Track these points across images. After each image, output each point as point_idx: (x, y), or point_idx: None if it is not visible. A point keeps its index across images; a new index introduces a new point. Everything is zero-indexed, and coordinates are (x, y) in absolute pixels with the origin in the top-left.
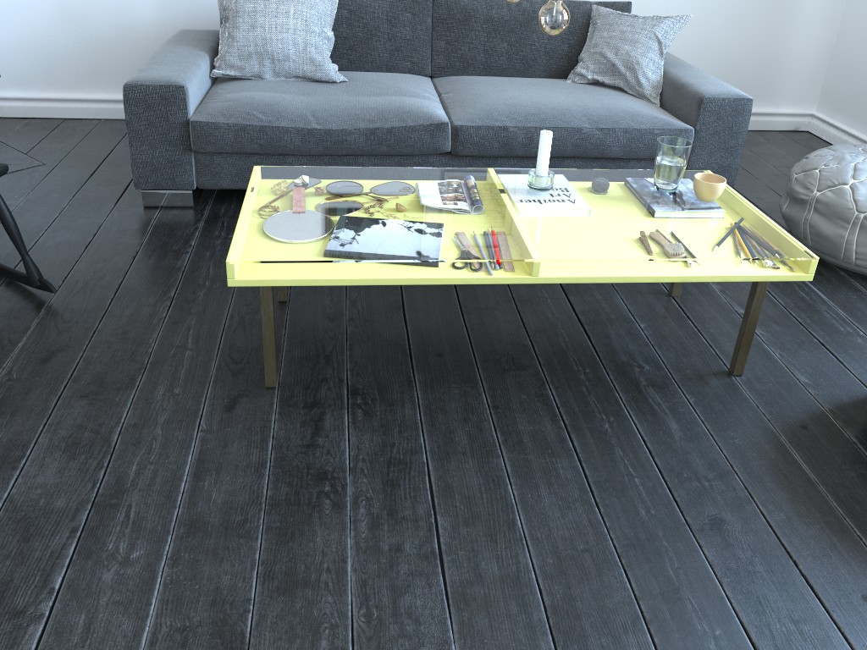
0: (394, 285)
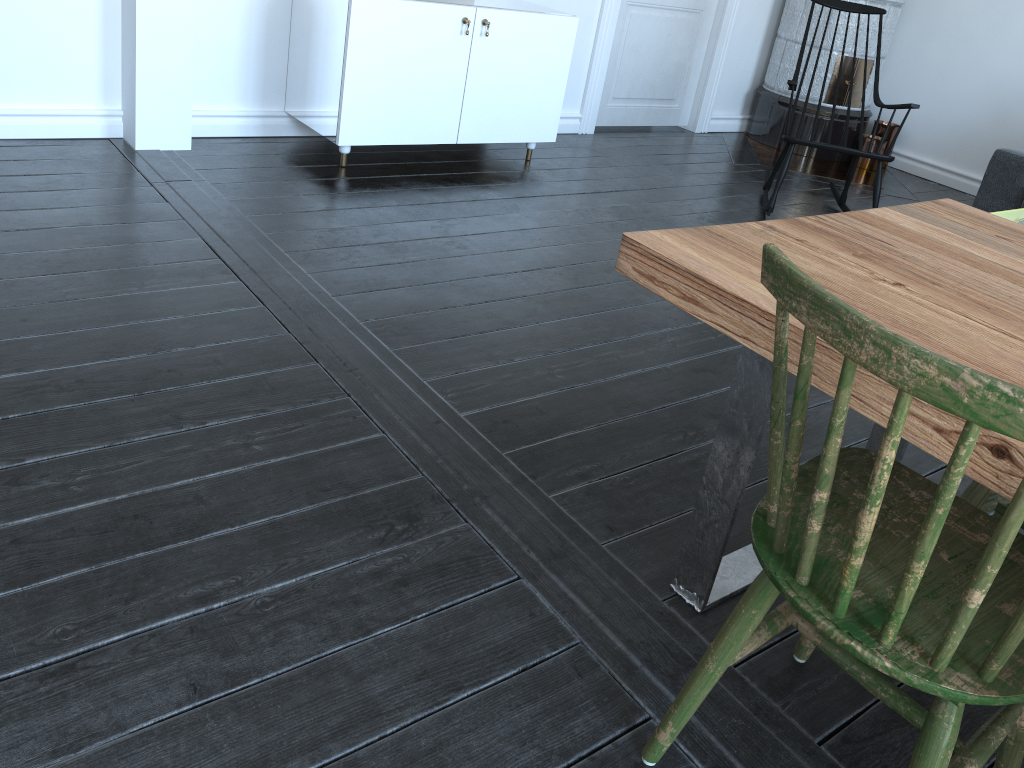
0: None
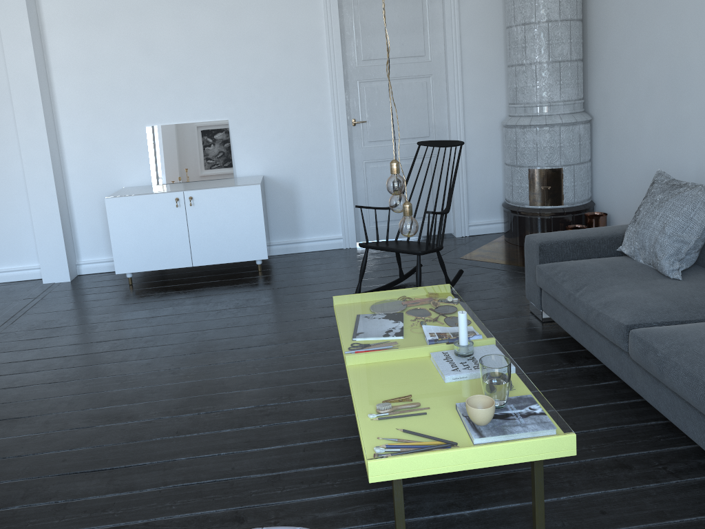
0: None
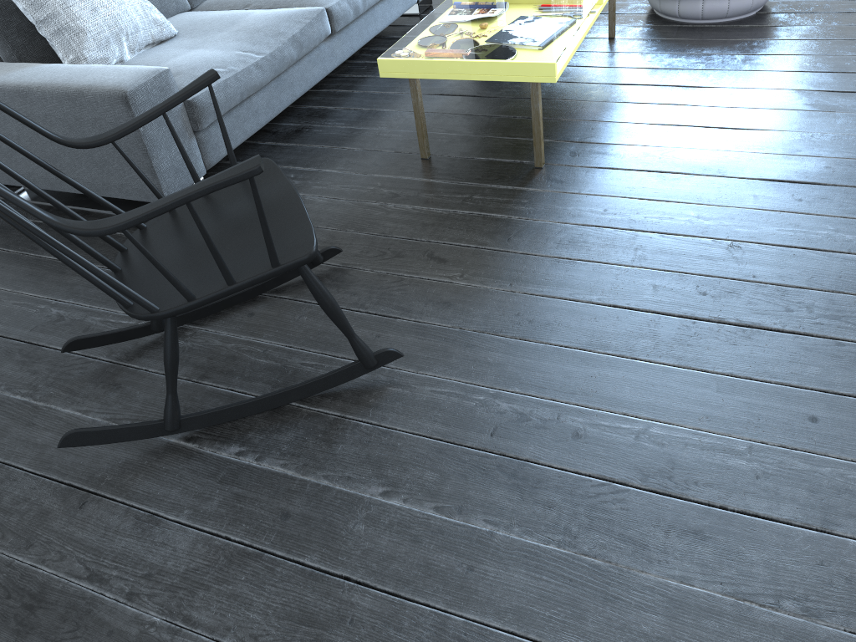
0: (440, 115)
